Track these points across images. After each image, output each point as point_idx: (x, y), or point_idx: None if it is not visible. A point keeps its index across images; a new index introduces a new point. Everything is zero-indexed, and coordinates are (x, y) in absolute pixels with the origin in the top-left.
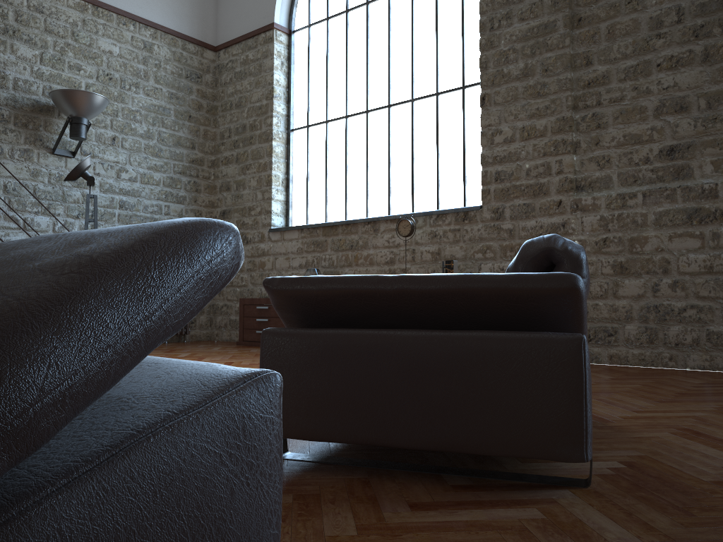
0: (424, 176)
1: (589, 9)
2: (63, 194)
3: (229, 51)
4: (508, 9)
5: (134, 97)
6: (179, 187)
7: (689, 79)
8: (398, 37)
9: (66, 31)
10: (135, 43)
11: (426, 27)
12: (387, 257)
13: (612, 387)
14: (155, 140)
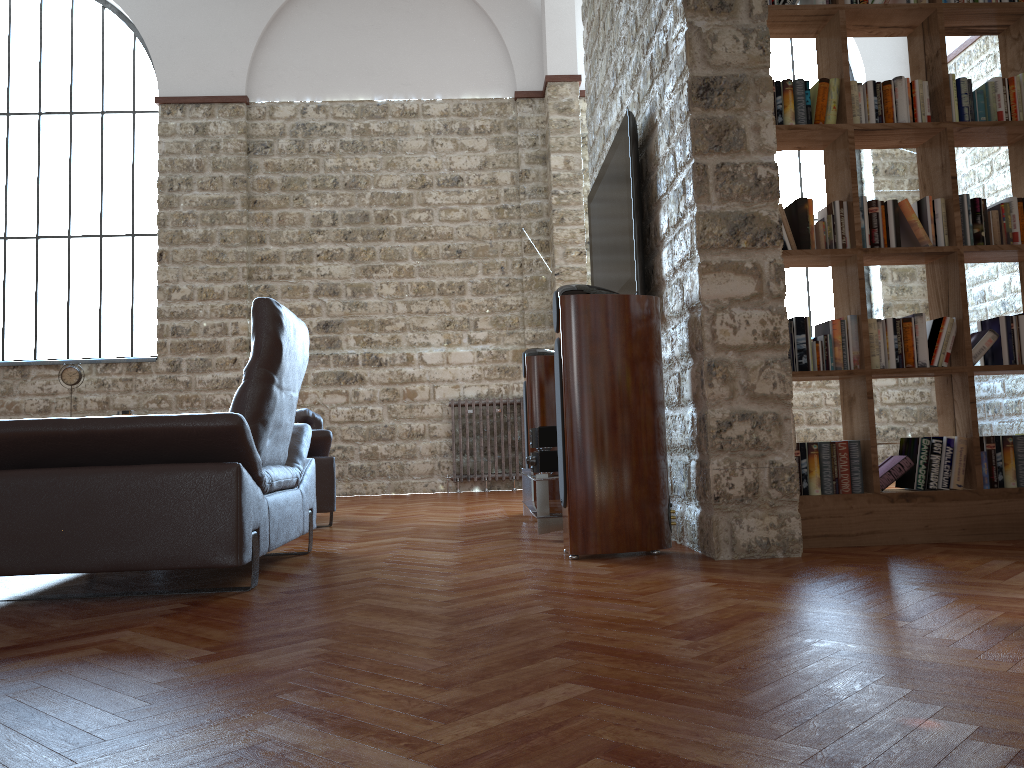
0: (84, 320)
1: (264, 195)
2: None
3: None
4: (188, 175)
5: None
6: None
7: (340, 271)
8: (52, 164)
9: None
10: None
11: (89, 163)
12: (41, 405)
13: None
14: None
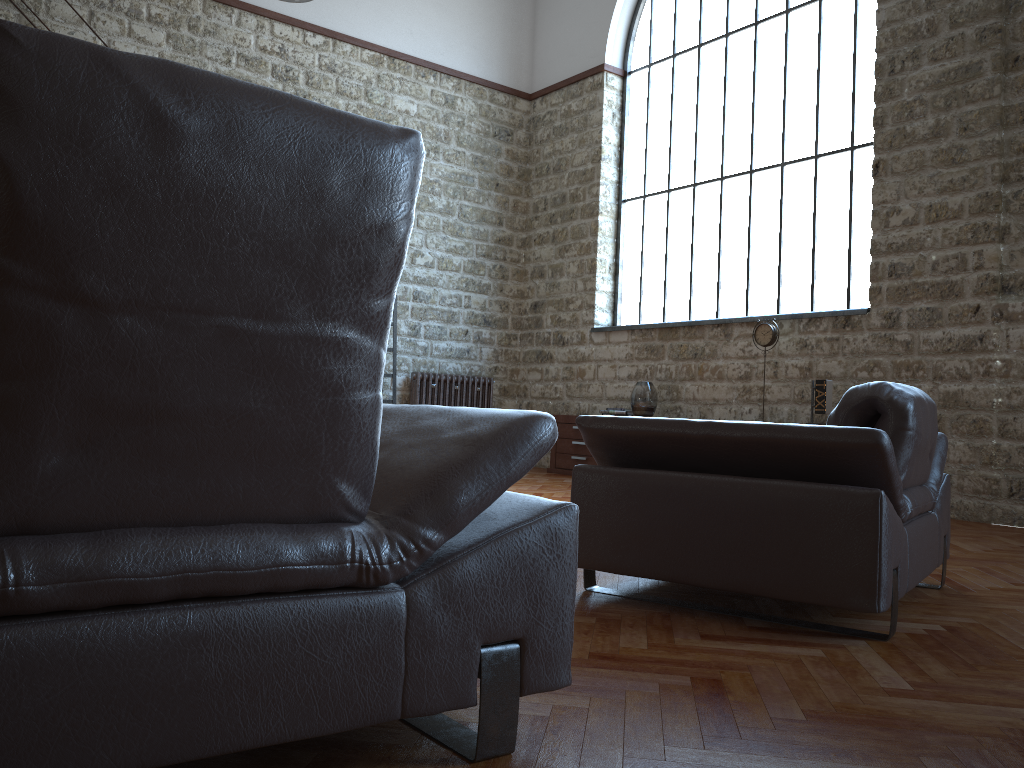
0: (795, 266)
1: None
2: None
3: (547, 100)
4: (915, 46)
5: (432, 165)
6: (482, 273)
7: None
8: (766, 81)
9: (358, 91)
10: (435, 98)
11: (804, 67)
12: (741, 370)
13: (1012, 555)
14: (456, 215)
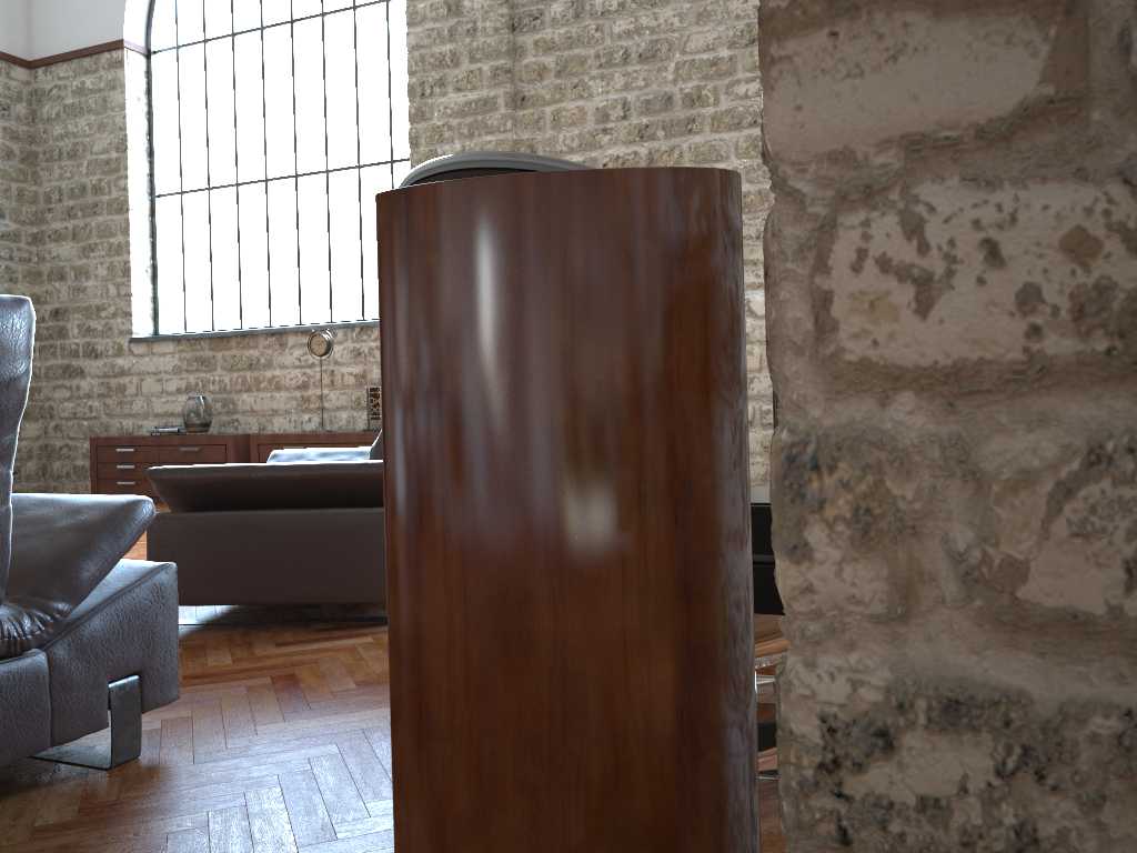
0: (346, 274)
1: (534, 88)
2: None
3: (54, 72)
4: (441, 73)
5: None
6: None
7: None
8: (306, 83)
9: None
10: None
11: (343, 76)
12: (299, 380)
13: None
14: None
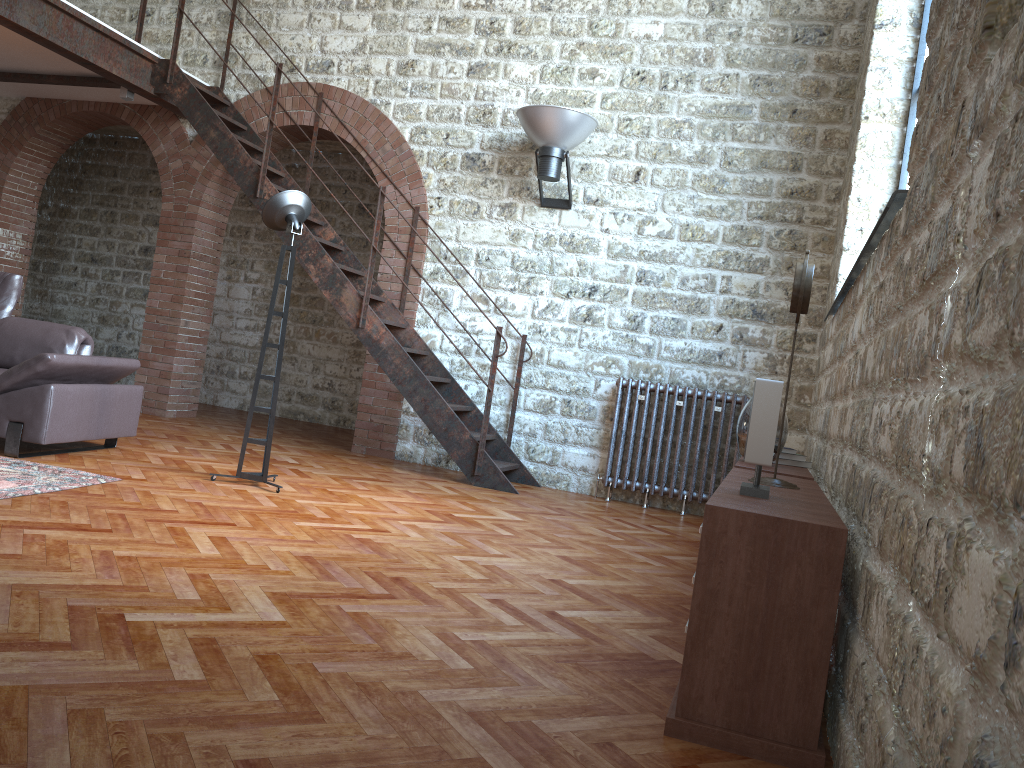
0: None
1: None
2: (550, 263)
3: None
4: None
5: (682, 100)
6: (756, 243)
7: None
8: None
9: (579, 25)
10: (693, 9)
11: None
12: (846, 375)
13: None
14: (716, 164)
